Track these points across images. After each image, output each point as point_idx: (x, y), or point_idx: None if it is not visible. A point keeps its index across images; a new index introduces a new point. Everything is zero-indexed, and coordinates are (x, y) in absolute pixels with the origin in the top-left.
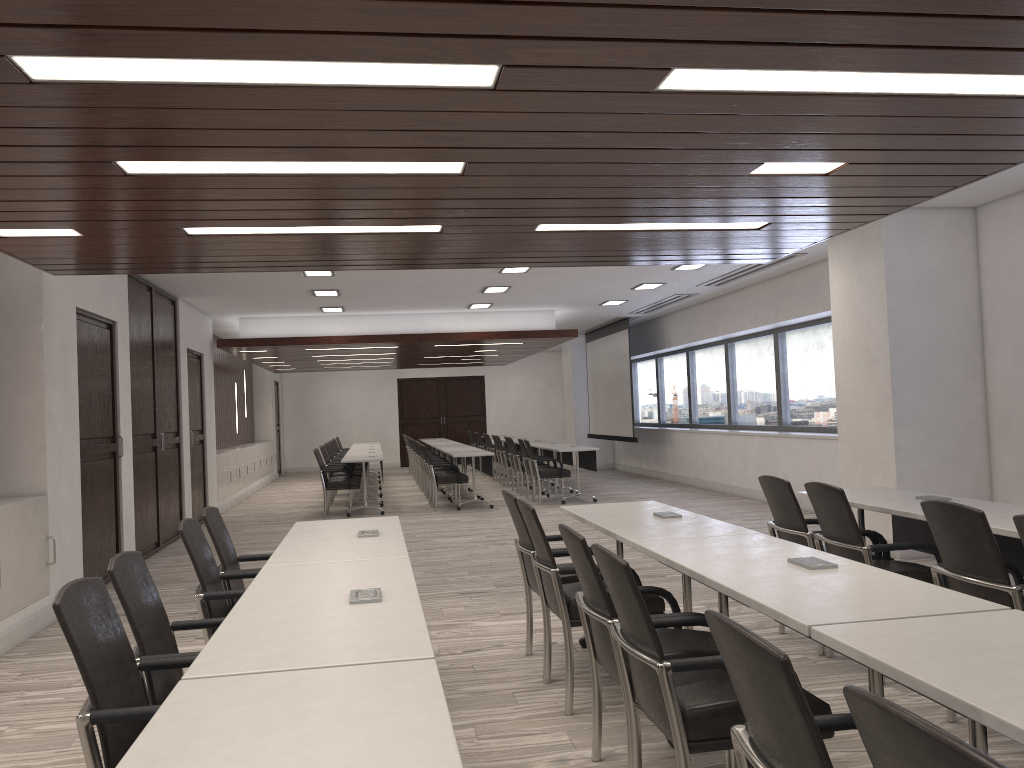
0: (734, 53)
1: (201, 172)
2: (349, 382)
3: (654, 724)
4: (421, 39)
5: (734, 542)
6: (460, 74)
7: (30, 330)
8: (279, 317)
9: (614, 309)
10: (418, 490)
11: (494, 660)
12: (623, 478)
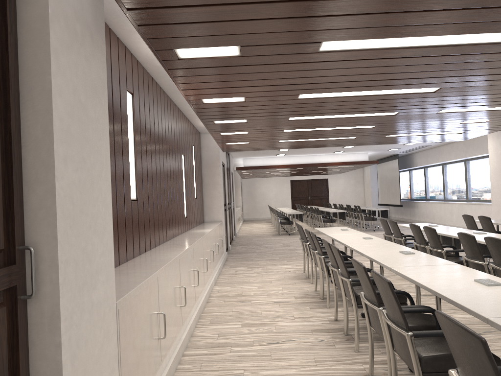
0: (459, 107)
1: (302, 130)
2: (270, 182)
3: None
4: (384, 110)
5: (457, 230)
6: (388, 113)
7: (216, 169)
8: (258, 158)
9: (393, 151)
10: (308, 226)
11: (377, 269)
12: None
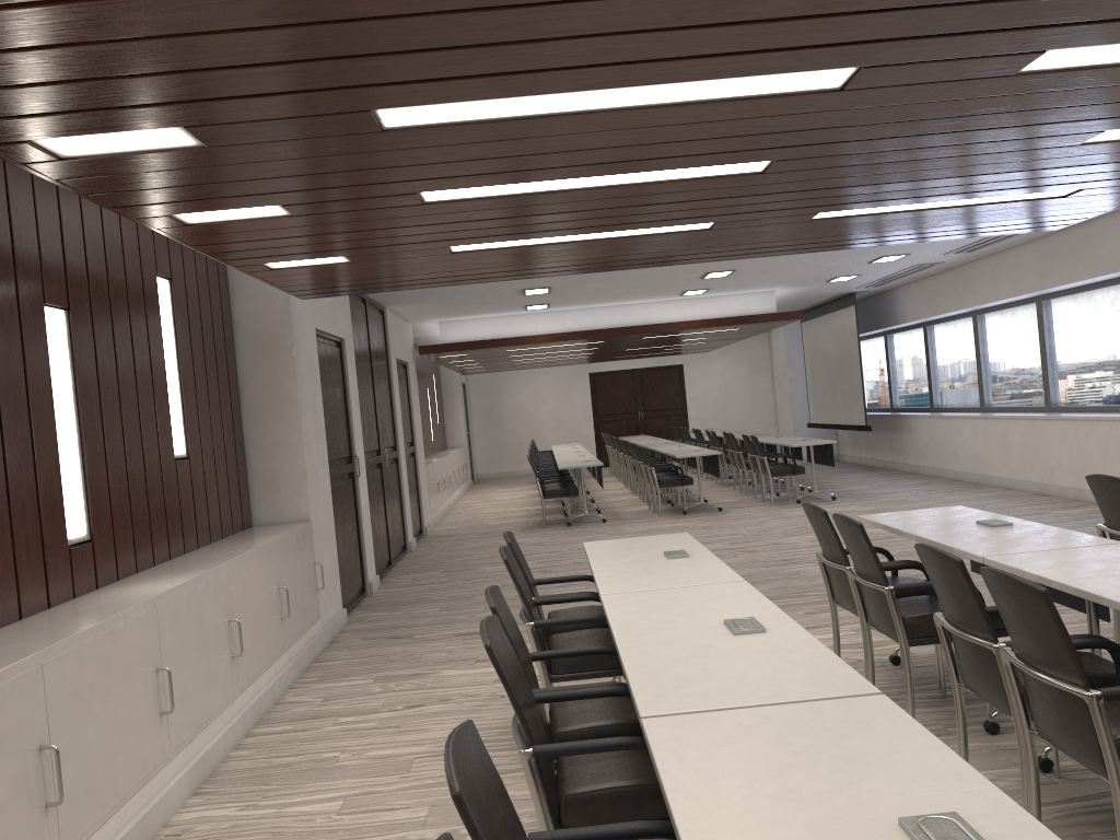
0: None
1: (497, 194)
2: (538, 380)
3: (1066, 753)
4: (790, 52)
5: (1102, 554)
6: (811, 79)
7: (282, 356)
8: (479, 318)
9: (841, 285)
10: (629, 493)
11: None
12: (854, 471)
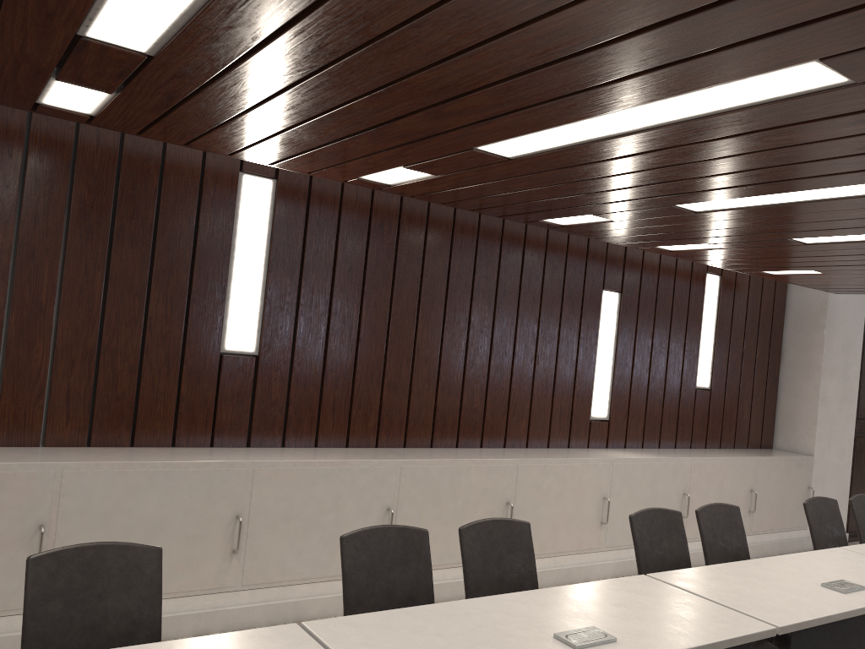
0: None
1: (857, 240)
2: None
3: None
4: None
5: None
6: None
7: (815, 333)
8: None
9: None
10: None
11: None
12: None
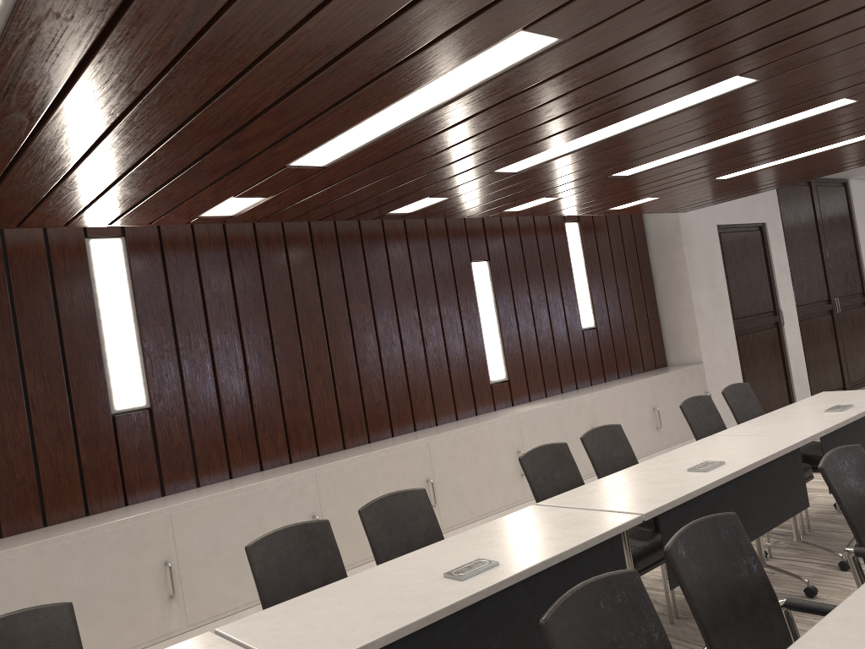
0: None
1: (665, 162)
2: None
3: None
4: (653, 96)
5: None
6: (720, 87)
7: (676, 252)
8: None
9: None
10: None
11: None
12: None
